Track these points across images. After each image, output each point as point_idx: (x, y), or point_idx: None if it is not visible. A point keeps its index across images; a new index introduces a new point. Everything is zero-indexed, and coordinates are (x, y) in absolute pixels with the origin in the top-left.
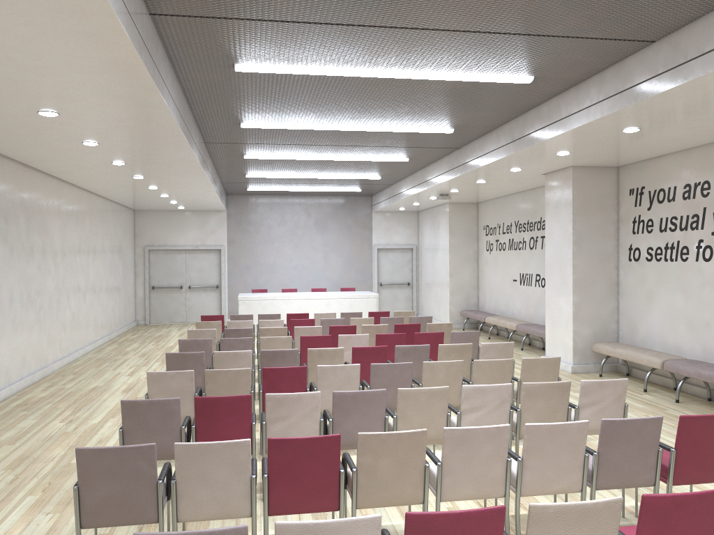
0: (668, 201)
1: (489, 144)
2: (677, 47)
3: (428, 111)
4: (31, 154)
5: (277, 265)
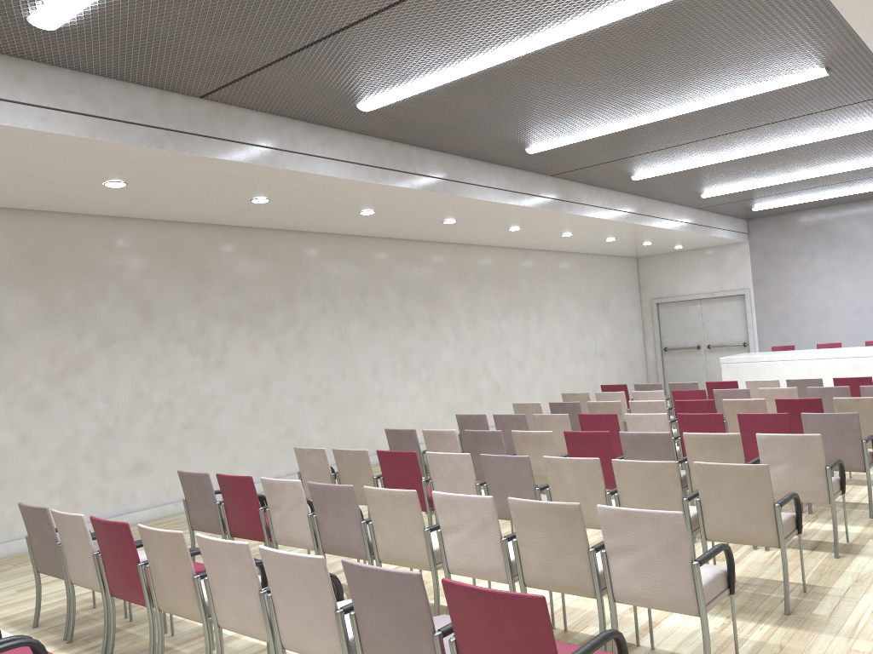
0: None
1: None
2: None
3: (706, 64)
4: (365, 230)
5: (828, 309)
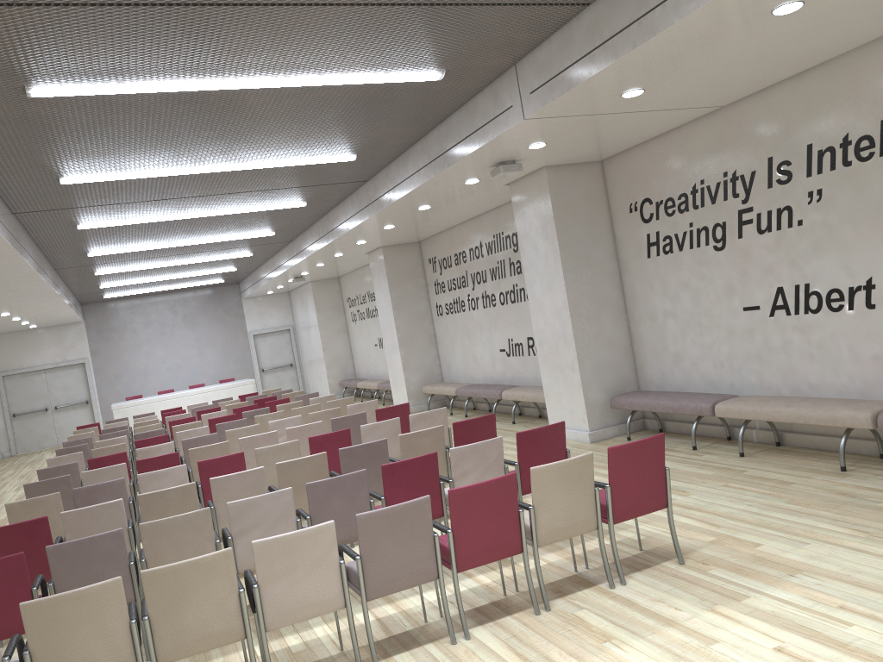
0: (449, 267)
1: (308, 239)
2: (376, 186)
3: (244, 226)
4: None
5: (149, 368)
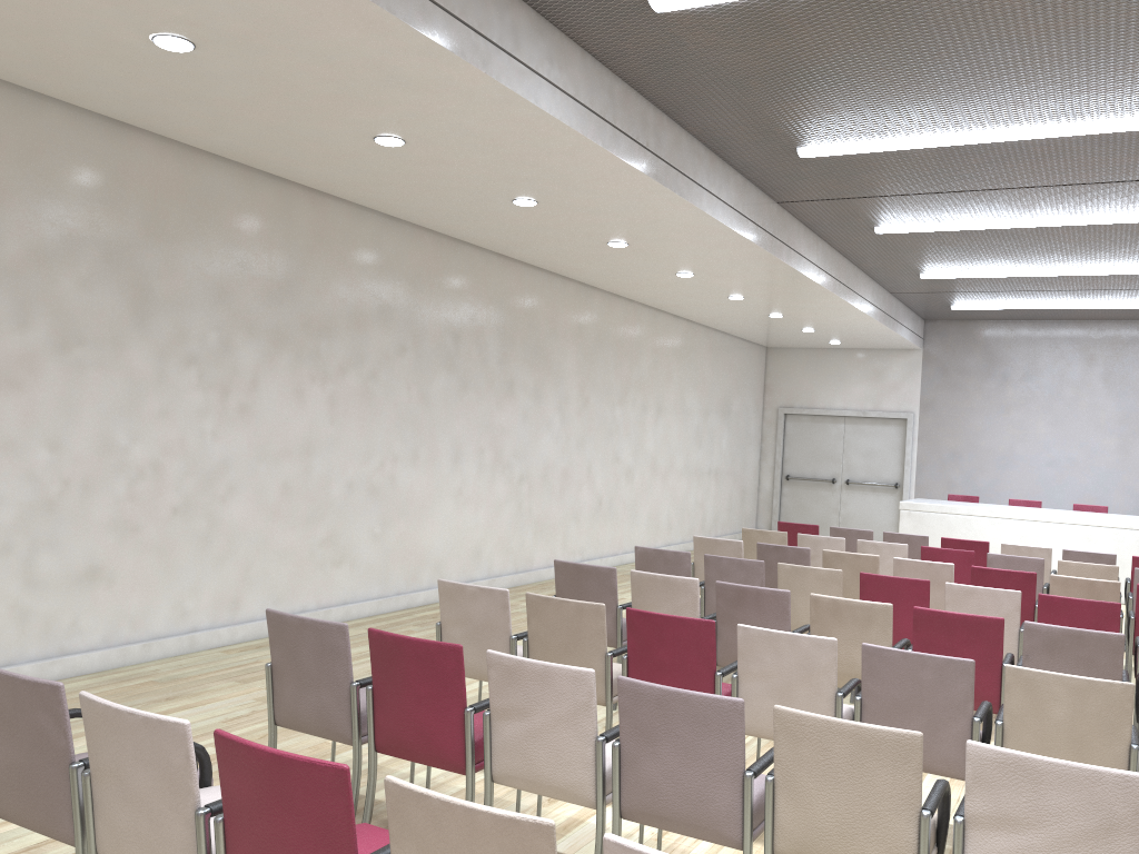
0: None
1: None
2: None
3: None
4: (484, 234)
5: (1014, 454)
